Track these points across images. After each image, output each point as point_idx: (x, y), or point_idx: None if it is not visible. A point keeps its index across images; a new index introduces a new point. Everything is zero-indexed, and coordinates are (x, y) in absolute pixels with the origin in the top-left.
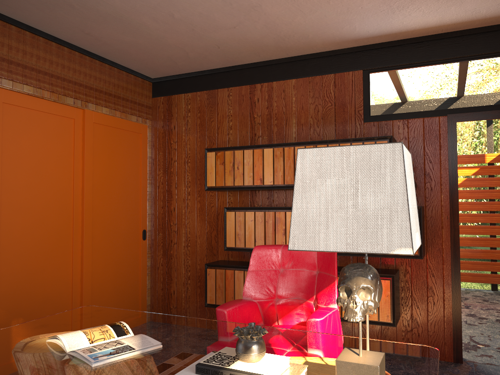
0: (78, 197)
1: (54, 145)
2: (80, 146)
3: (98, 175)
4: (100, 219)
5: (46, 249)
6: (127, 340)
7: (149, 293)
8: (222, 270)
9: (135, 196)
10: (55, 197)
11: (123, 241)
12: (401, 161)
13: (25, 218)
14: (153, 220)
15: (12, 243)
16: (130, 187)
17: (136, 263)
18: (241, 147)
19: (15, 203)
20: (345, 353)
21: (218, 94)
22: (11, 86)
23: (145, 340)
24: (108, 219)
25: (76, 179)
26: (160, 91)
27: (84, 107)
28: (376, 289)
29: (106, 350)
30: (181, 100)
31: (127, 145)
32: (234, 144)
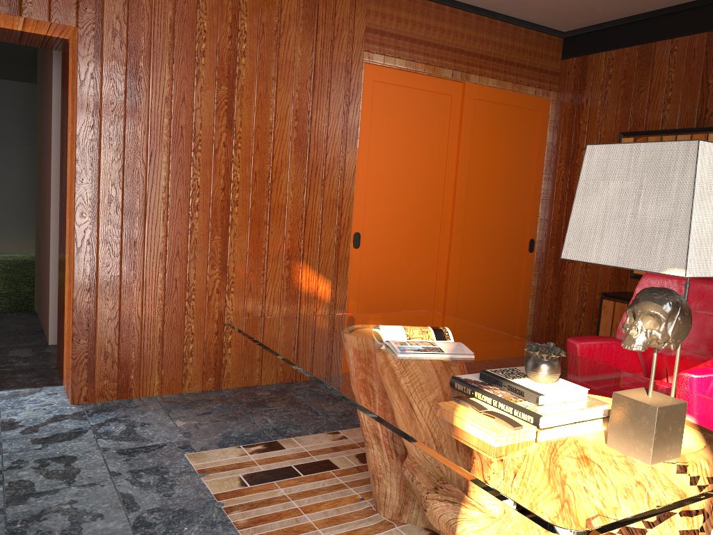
0: (449, 191)
1: (426, 128)
2: (456, 129)
3: (475, 165)
4: (473, 220)
5: (409, 248)
6: (441, 343)
7: (531, 321)
8: (623, 304)
9: (524, 194)
10: (423, 189)
11: (502, 251)
12: (693, 163)
13: (388, 211)
14: (545, 228)
15: (374, 236)
16: (517, 183)
17: (517, 280)
18: (674, 130)
19: (379, 194)
20: (634, 391)
21: (655, 49)
22: (382, 61)
23: (459, 347)
24: (484, 221)
25: (449, 170)
26: (573, 49)
27: (464, 79)
28: (672, 320)
29: (415, 347)
30: (601, 61)
31: (518, 127)
32: (670, 125)
